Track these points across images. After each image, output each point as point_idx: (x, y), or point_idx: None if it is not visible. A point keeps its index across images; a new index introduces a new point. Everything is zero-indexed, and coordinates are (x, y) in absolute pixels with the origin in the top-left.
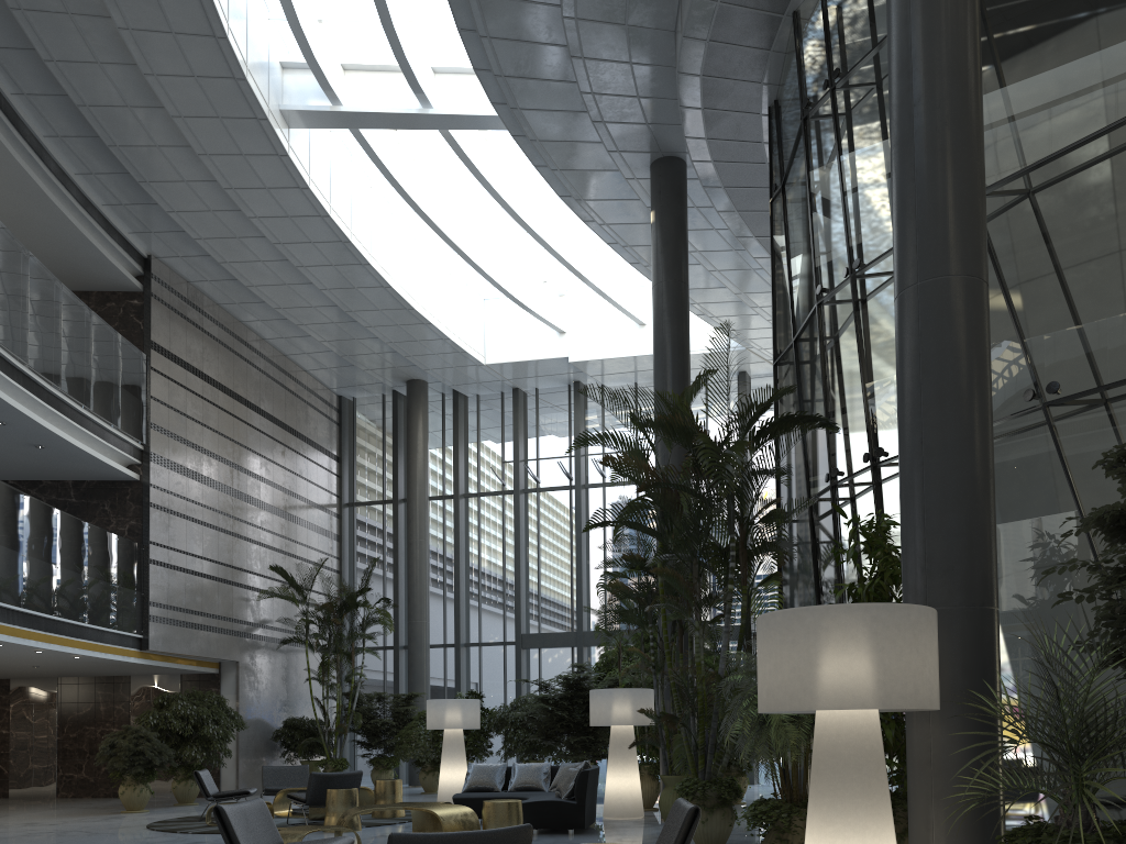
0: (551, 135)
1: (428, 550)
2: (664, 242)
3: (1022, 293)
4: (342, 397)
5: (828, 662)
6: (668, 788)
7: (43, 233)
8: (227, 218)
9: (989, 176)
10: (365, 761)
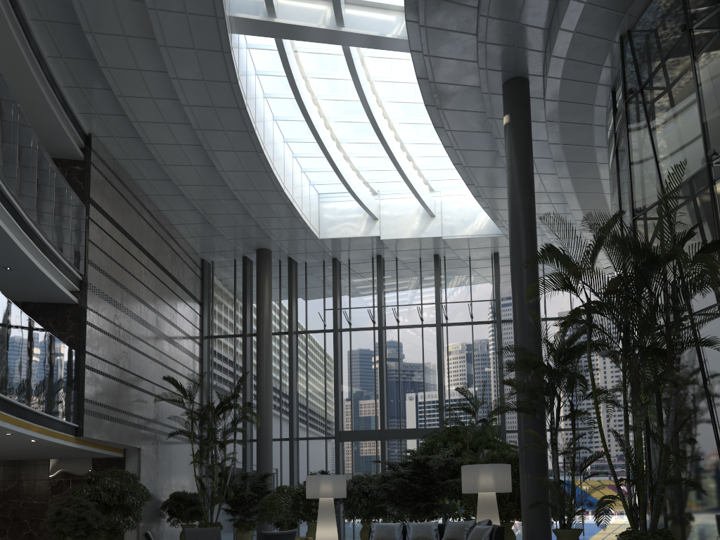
0: (440, 52)
1: (272, 369)
2: (518, 136)
3: None
4: (204, 260)
5: None
6: (562, 539)
7: None
8: (163, 105)
9: None
10: None
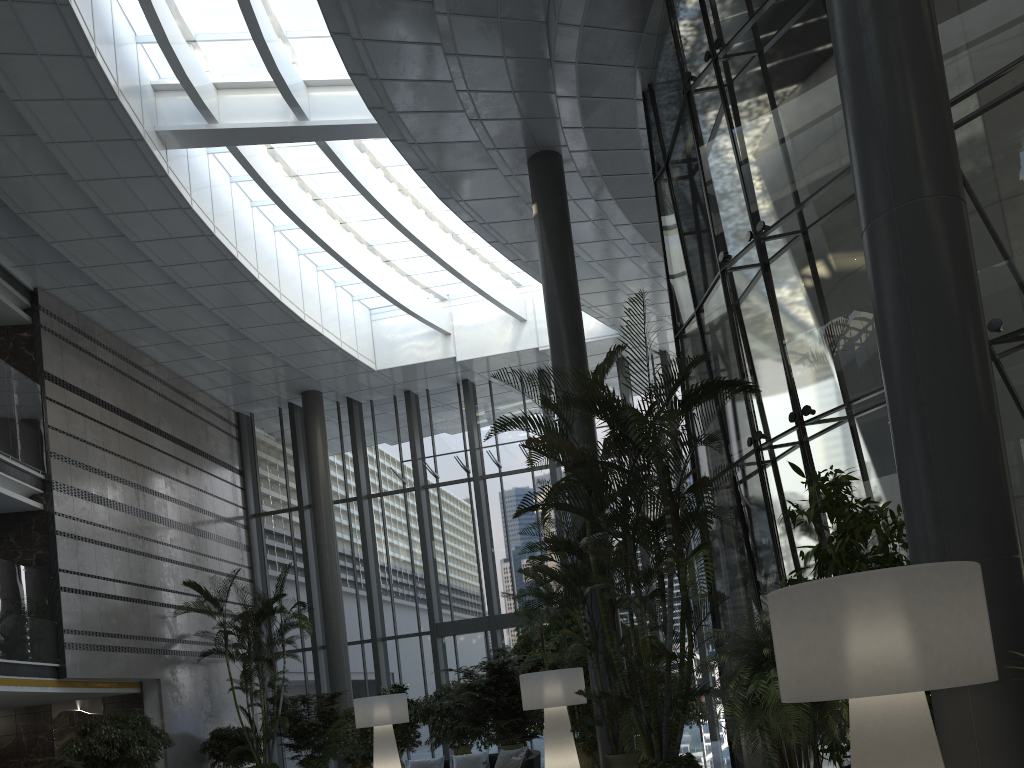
0: (429, 137)
1: (337, 551)
2: (549, 232)
3: None
4: (240, 413)
5: (877, 638)
6: (614, 767)
7: None
8: (111, 244)
9: None
10: (294, 761)
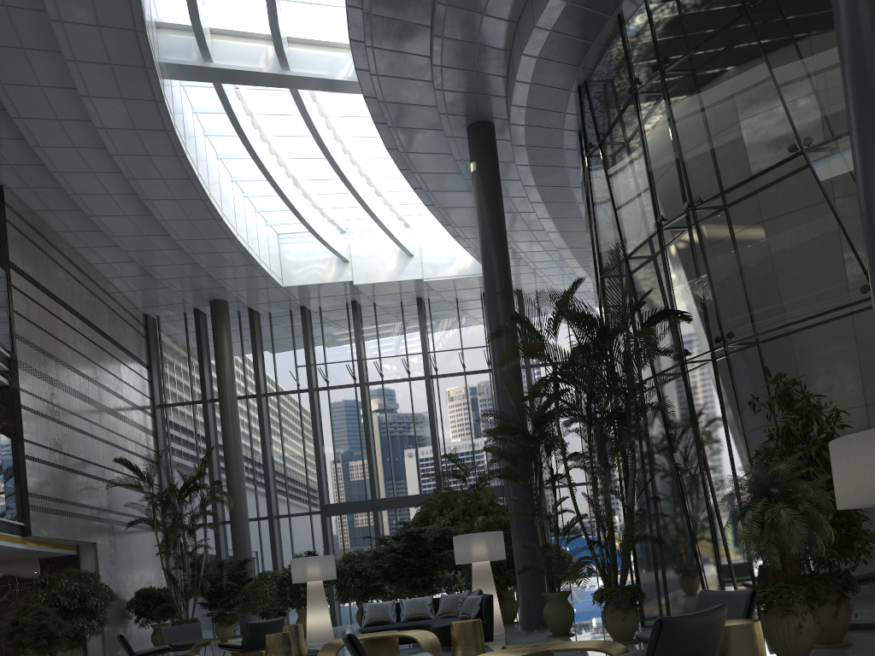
0: (396, 98)
1: (241, 440)
2: (486, 186)
3: (852, 219)
4: (147, 315)
5: None
6: (551, 603)
7: None
8: (88, 154)
9: (815, 137)
10: None
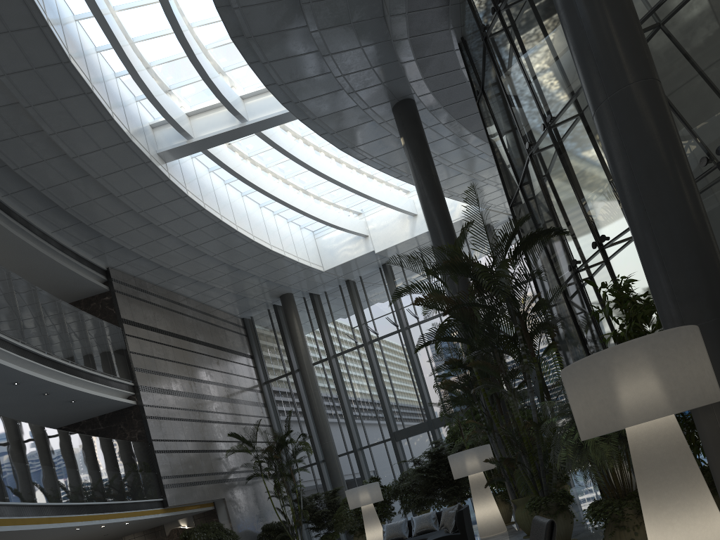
0: (324, 112)
1: (321, 396)
2: (414, 154)
3: (677, 93)
4: (244, 318)
5: (627, 388)
6: (519, 507)
7: (43, 273)
8: (145, 230)
9: None
10: (318, 538)
